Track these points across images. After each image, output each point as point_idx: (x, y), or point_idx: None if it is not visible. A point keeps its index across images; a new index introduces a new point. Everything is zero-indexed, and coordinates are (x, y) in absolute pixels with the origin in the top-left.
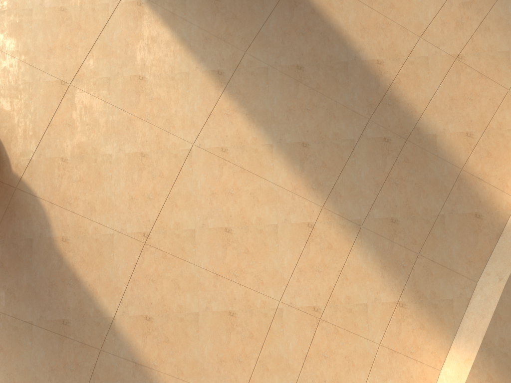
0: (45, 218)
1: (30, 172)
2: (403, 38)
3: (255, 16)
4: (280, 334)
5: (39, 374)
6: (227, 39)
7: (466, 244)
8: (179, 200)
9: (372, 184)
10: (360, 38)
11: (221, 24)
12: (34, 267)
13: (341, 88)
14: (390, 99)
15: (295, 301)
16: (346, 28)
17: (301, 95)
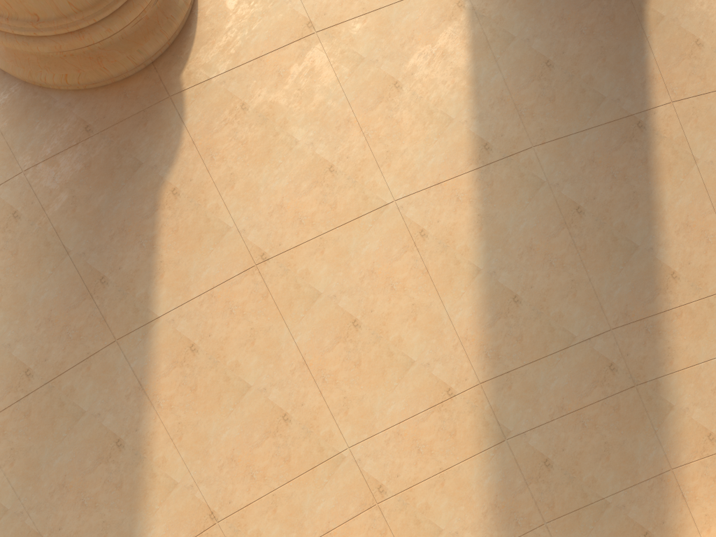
0: (173, 153)
1: (198, 92)
2: None
3: (576, 117)
4: (319, 484)
5: (31, 313)
6: (524, 117)
7: None
8: (330, 248)
9: (555, 403)
10: (674, 232)
11: (531, 96)
12: (119, 195)
13: (607, 269)
14: (653, 327)
15: (365, 462)
16: (666, 208)
17: (556, 242)
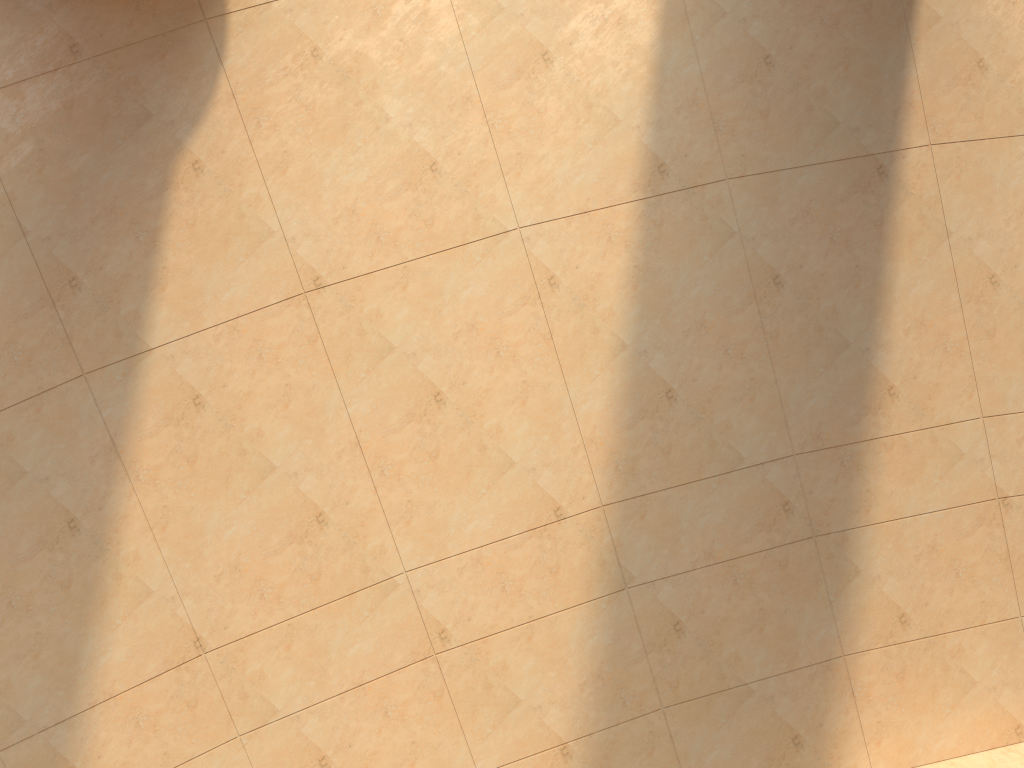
0: (201, 107)
1: (250, 19)
2: (959, 393)
3: (794, 145)
4: (356, 618)
5: None
6: (721, 134)
7: (740, 763)
8: (416, 284)
9: (702, 546)
10: (901, 331)
11: (735, 104)
12: (112, 158)
13: (802, 370)
14: (851, 459)
15: (425, 595)
16: (897, 296)
17: (738, 321)
